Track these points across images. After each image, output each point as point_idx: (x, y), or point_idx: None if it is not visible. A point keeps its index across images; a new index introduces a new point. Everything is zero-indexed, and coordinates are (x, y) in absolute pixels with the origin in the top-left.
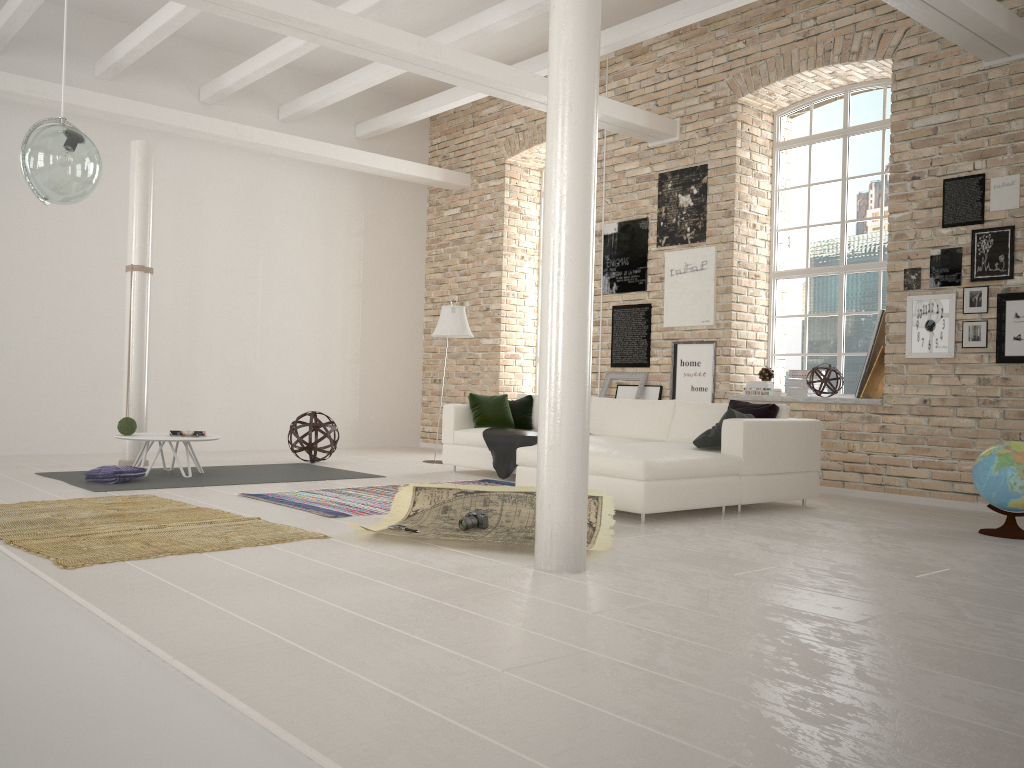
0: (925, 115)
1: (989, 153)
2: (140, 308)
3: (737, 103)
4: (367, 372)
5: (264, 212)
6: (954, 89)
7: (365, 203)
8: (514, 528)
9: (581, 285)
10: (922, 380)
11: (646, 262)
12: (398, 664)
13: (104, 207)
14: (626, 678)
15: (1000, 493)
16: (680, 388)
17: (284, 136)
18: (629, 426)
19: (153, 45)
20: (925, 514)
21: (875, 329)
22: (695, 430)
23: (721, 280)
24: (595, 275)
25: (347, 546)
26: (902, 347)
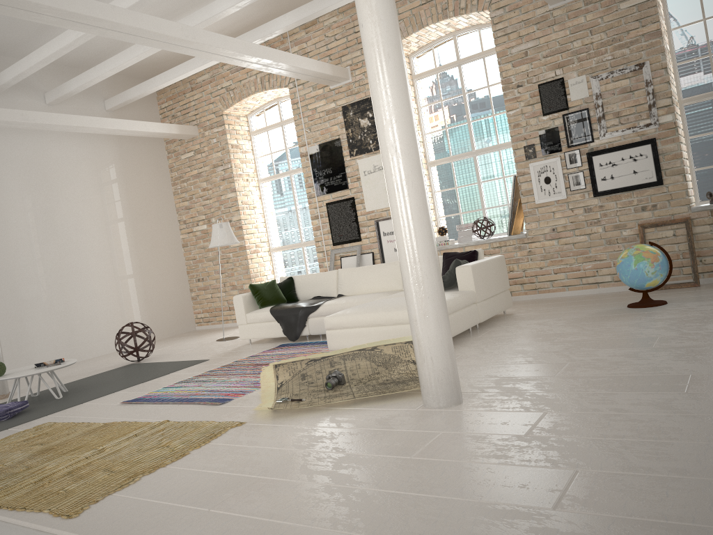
0: (518, 44)
1: (563, 64)
2: None
3: None
4: (149, 284)
5: (49, 177)
6: (533, 25)
7: (123, 158)
8: (363, 378)
9: (422, 188)
10: (549, 216)
11: (345, 169)
12: (474, 529)
13: None
14: (642, 486)
15: (640, 279)
16: (386, 251)
17: (60, 115)
18: (373, 284)
19: None
20: (579, 302)
21: (512, 188)
22: None
23: None
24: (308, 184)
25: (269, 427)
26: (532, 197)
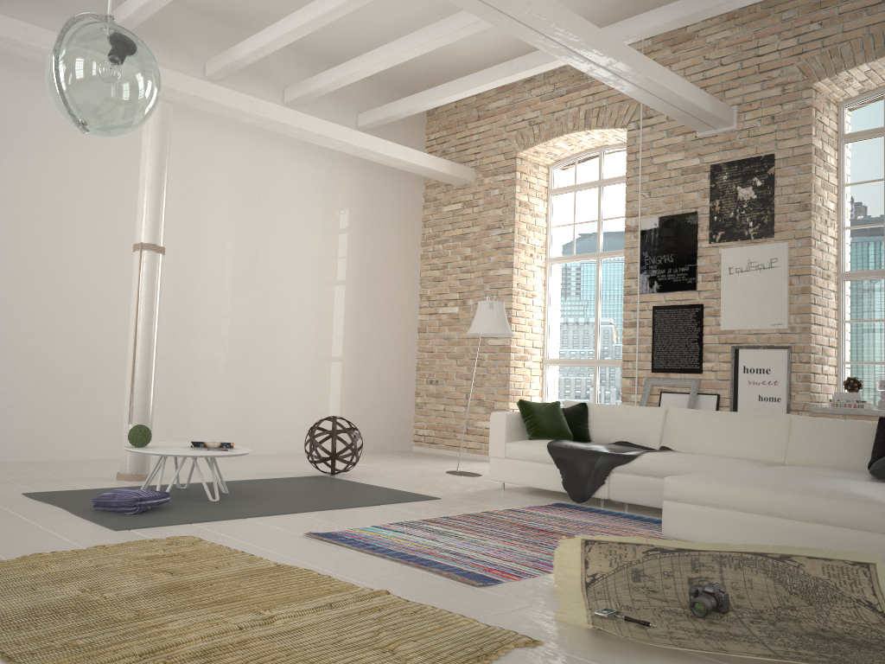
0: None
1: None
2: (149, 293)
3: (811, 88)
4: (363, 371)
5: (266, 198)
6: None
7: (365, 195)
8: (762, 611)
9: None
10: None
11: (696, 259)
12: None
13: (100, 183)
14: None
15: None
16: (743, 397)
17: (299, 114)
18: (728, 443)
19: None
20: None
21: None
22: (828, 452)
23: (795, 279)
24: (630, 273)
25: None
26: None
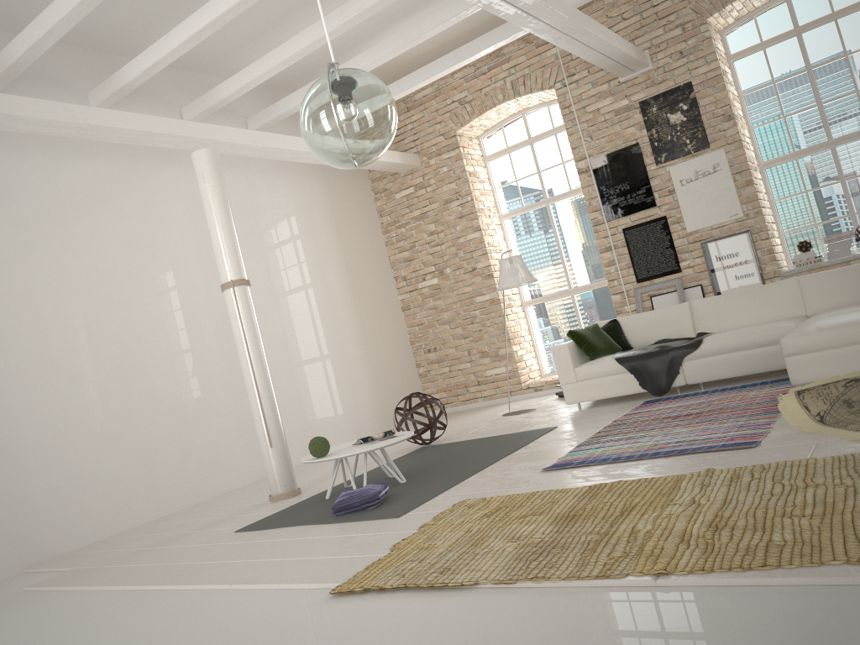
0: None
1: None
2: (252, 324)
3: (706, 23)
4: (375, 357)
5: (261, 222)
6: None
7: (331, 200)
8: None
9: None
10: None
11: (649, 181)
12: None
13: (132, 242)
14: None
15: None
16: (722, 281)
17: (286, 137)
18: (755, 313)
19: (182, 52)
20: None
21: None
22: (840, 295)
23: (738, 176)
24: (593, 207)
25: None
26: None
